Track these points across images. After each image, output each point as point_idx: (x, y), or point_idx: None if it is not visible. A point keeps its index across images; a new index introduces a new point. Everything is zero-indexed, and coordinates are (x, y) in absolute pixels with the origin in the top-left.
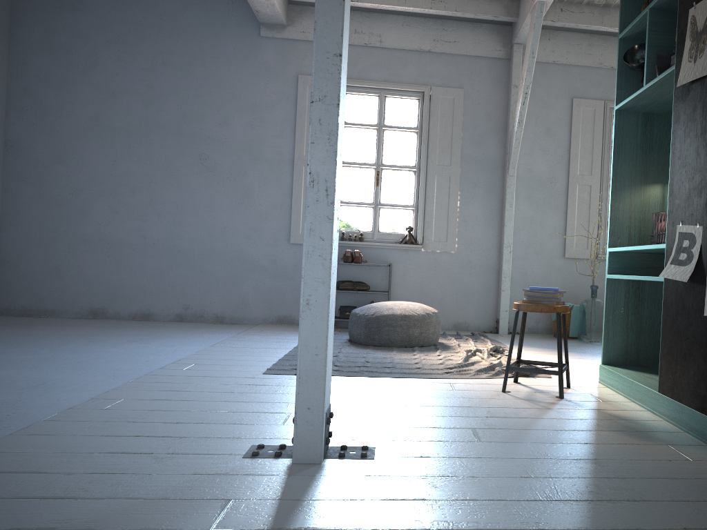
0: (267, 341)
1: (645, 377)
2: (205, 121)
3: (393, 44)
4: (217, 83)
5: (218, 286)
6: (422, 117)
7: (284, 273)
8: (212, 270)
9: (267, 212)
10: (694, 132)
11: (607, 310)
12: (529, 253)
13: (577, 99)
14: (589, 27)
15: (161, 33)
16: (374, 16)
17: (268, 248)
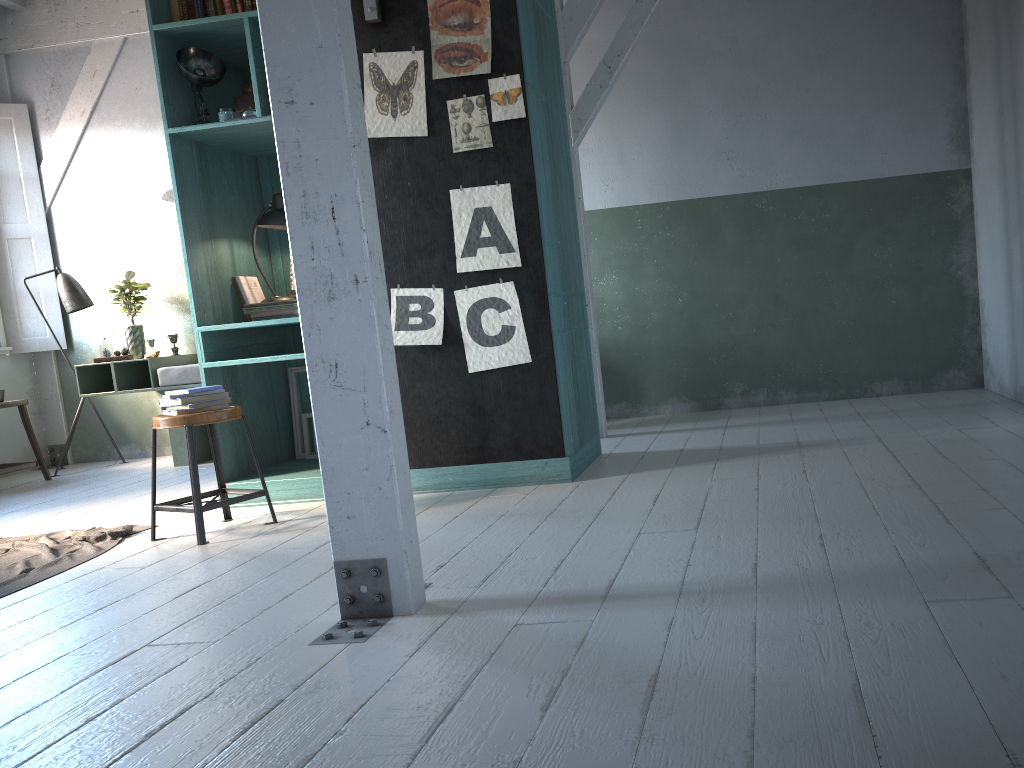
0: None
1: (319, 472)
2: None
3: None
4: None
5: None
6: None
7: None
8: None
9: None
10: (404, 192)
11: None
12: None
13: None
14: None
15: None
16: None
17: None
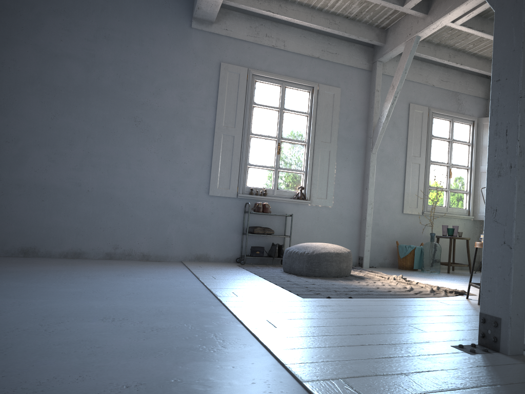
0: (230, 274)
1: None
2: (140, 90)
3: (293, 49)
4: (152, 60)
5: (145, 229)
6: (311, 105)
7: (202, 219)
8: (141, 215)
9: (191, 169)
10: None
11: None
12: (380, 209)
13: (412, 104)
14: (427, 57)
15: (105, 12)
16: (281, 26)
17: (190, 199)
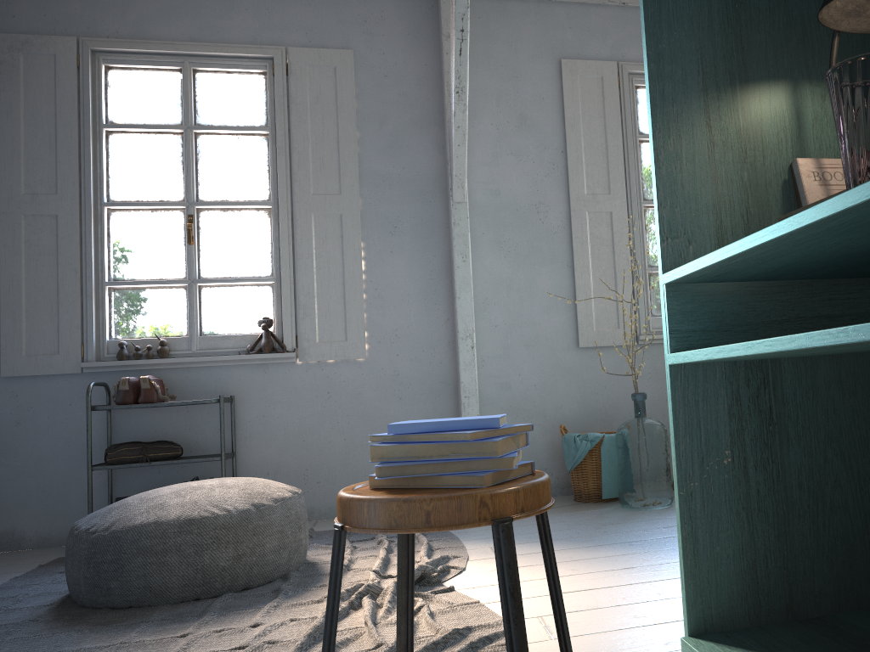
0: None
1: None
2: None
3: None
4: None
5: None
6: (274, 106)
7: None
8: None
9: None
10: None
11: (685, 462)
12: (511, 347)
13: (569, 60)
14: None
15: None
16: None
17: None
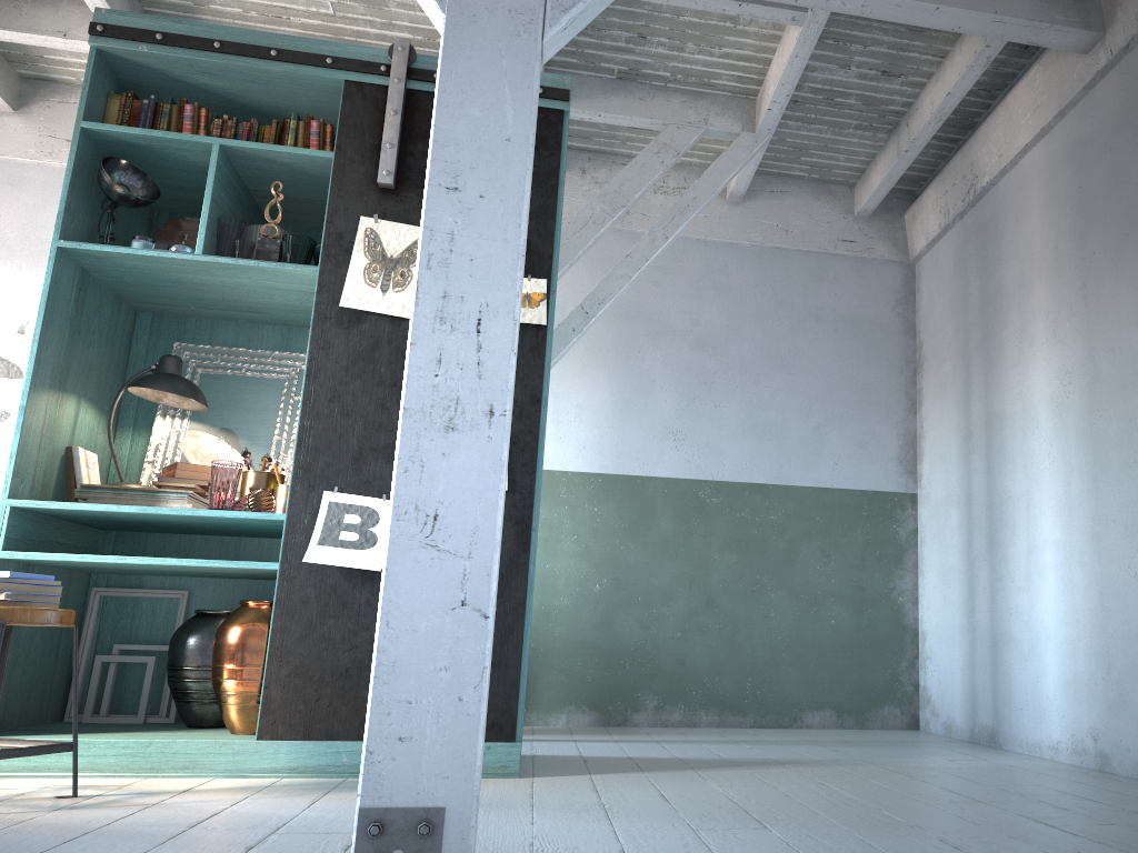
0: None
1: (131, 735)
2: None
3: None
4: None
5: None
6: None
7: None
8: None
9: None
10: (374, 378)
11: None
12: None
13: None
14: None
15: None
16: None
17: None
